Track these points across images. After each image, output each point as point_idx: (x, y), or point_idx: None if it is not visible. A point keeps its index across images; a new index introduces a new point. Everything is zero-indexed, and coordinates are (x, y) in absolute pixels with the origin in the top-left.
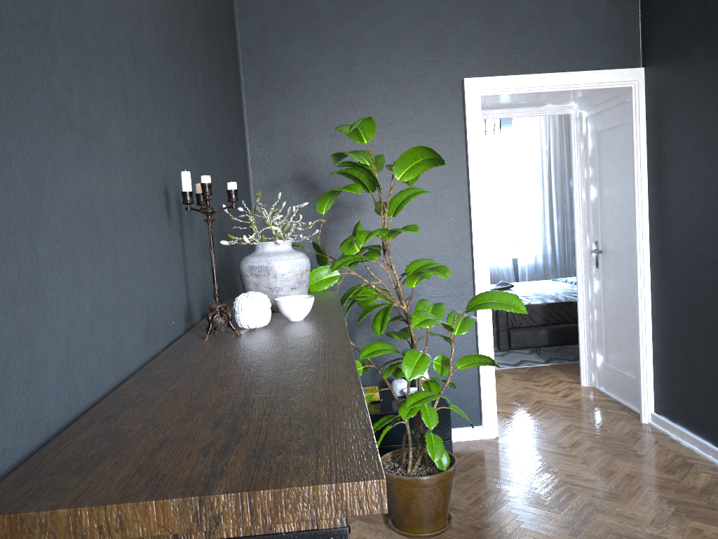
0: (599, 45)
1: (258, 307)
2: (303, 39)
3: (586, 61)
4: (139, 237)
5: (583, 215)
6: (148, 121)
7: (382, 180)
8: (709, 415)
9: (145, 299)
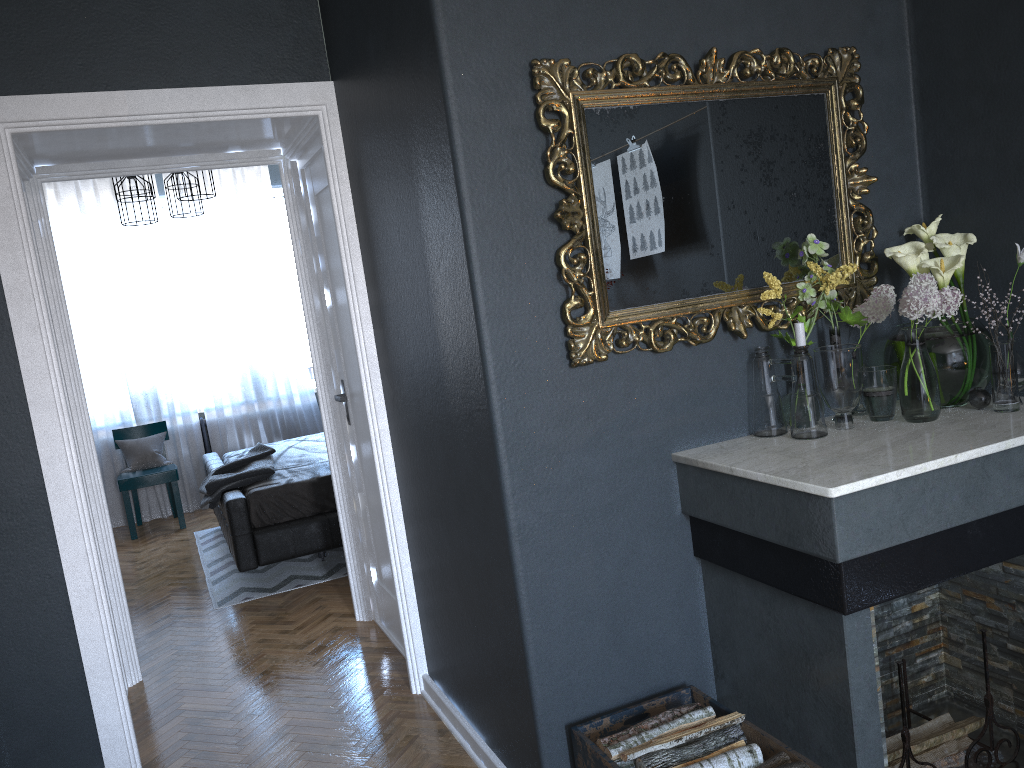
0: (247, 40)
1: None
2: None
3: (226, 68)
4: None
5: (320, 337)
6: None
7: None
8: (476, 690)
9: None
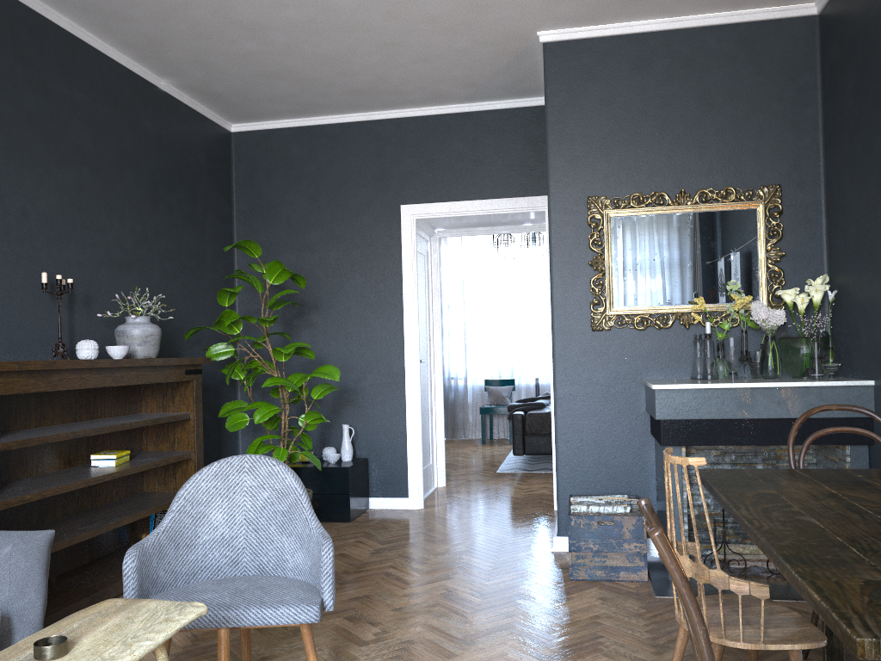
0: (516, 177)
1: (85, 347)
2: (280, 176)
3: (505, 190)
4: (10, 303)
5: None
6: (36, 246)
7: (335, 285)
8: None
9: (9, 334)
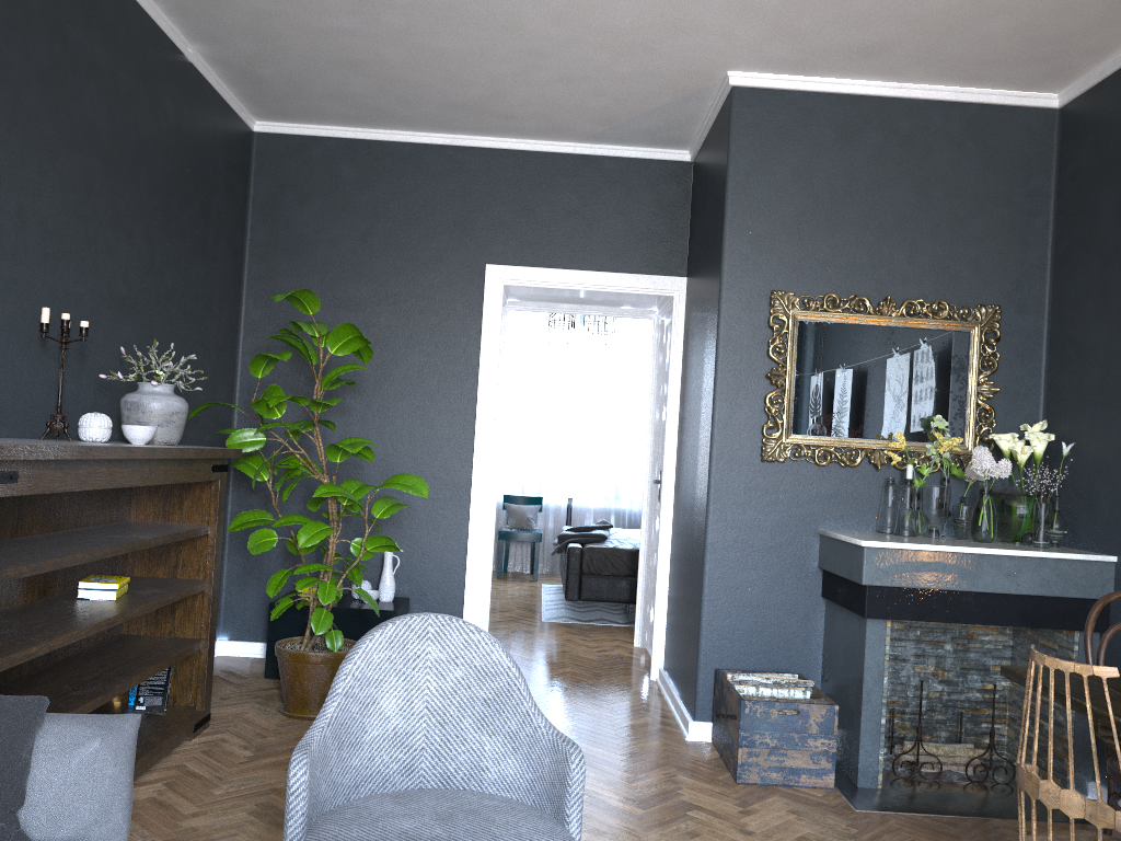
0: (641, 248)
1: (96, 423)
2: (319, 202)
3: (625, 263)
4: None
5: (654, 439)
6: (31, 267)
7: (384, 361)
8: (680, 661)
9: None
